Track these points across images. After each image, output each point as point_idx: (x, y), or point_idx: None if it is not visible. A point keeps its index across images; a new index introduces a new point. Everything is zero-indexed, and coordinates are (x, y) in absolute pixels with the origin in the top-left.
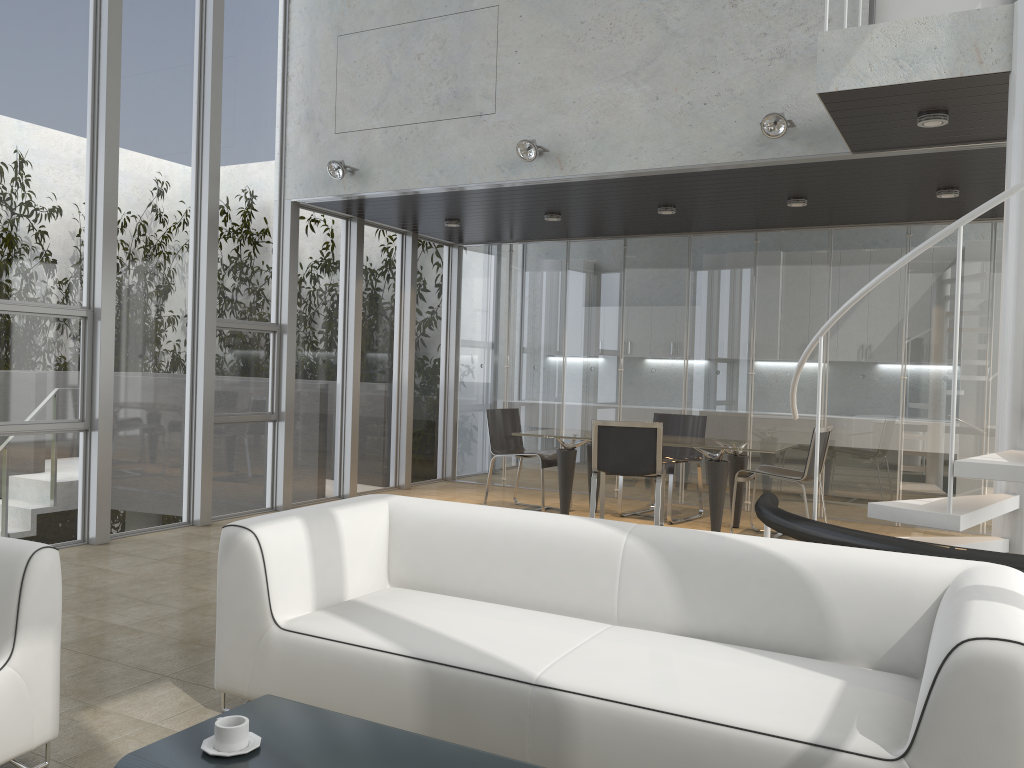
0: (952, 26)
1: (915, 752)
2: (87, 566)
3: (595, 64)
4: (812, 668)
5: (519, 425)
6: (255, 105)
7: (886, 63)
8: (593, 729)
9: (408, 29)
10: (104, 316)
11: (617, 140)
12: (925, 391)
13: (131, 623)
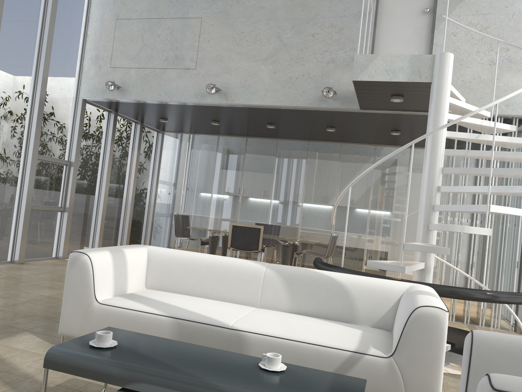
0: (410, 60)
1: (396, 353)
2: None
3: (247, 53)
4: (348, 326)
5: (189, 224)
6: (68, 47)
7: (382, 71)
8: (257, 348)
9: (154, 21)
10: None
11: (254, 90)
12: (378, 221)
13: None
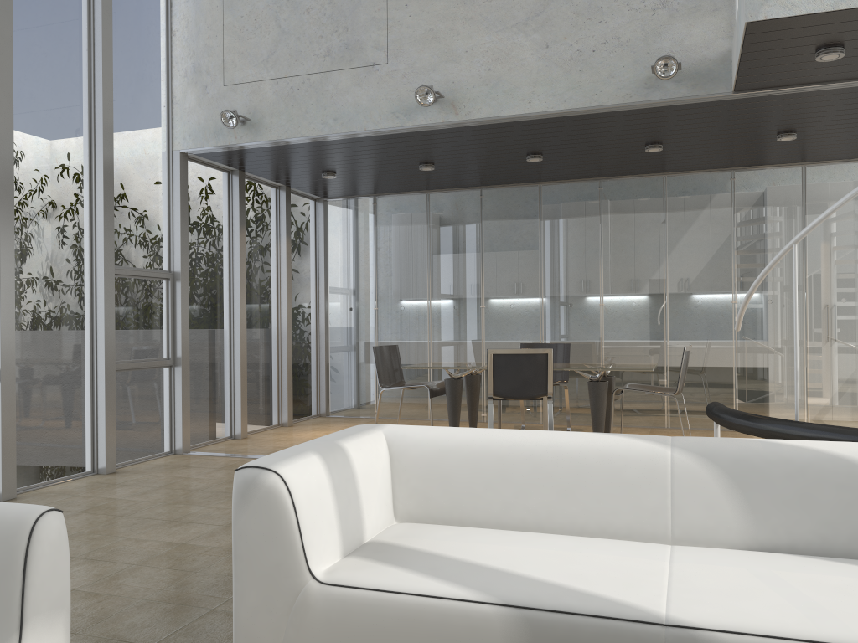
0: None
1: None
2: None
3: (485, 16)
4: None
5: (399, 360)
6: (142, 57)
7: None
8: None
9: None
10: (3, 262)
11: (510, 86)
12: (753, 313)
13: (81, 585)
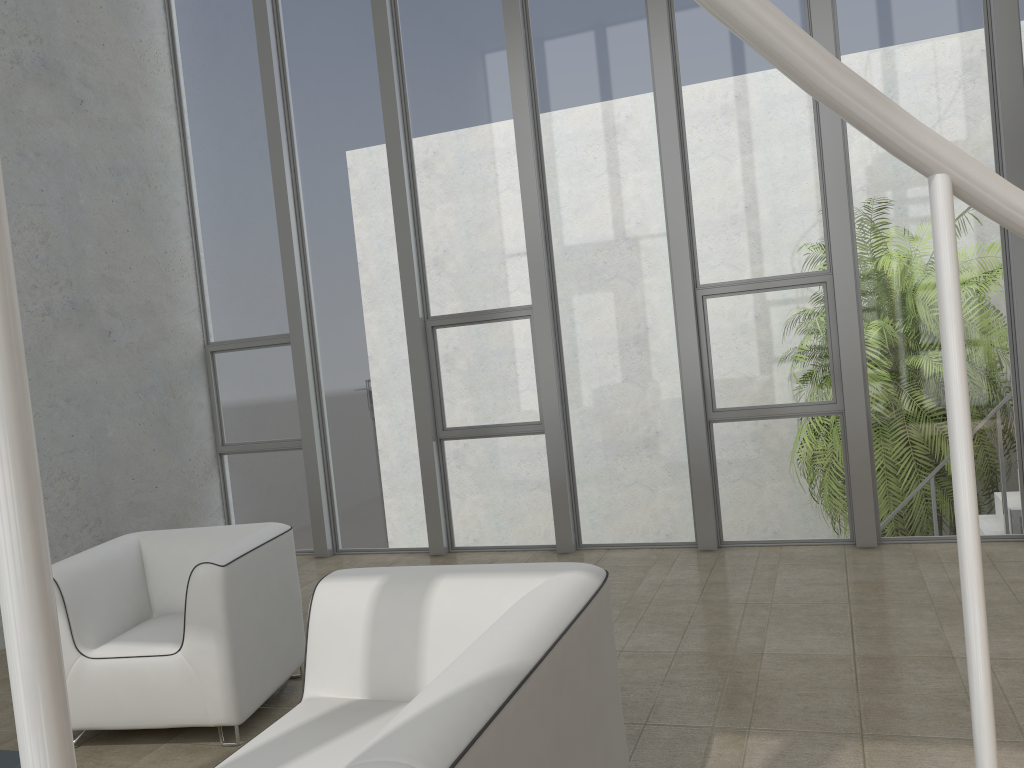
0: None
1: None
2: (773, 572)
3: None
4: None
5: None
6: None
7: None
8: None
9: None
10: (837, 278)
11: None
12: None
13: None
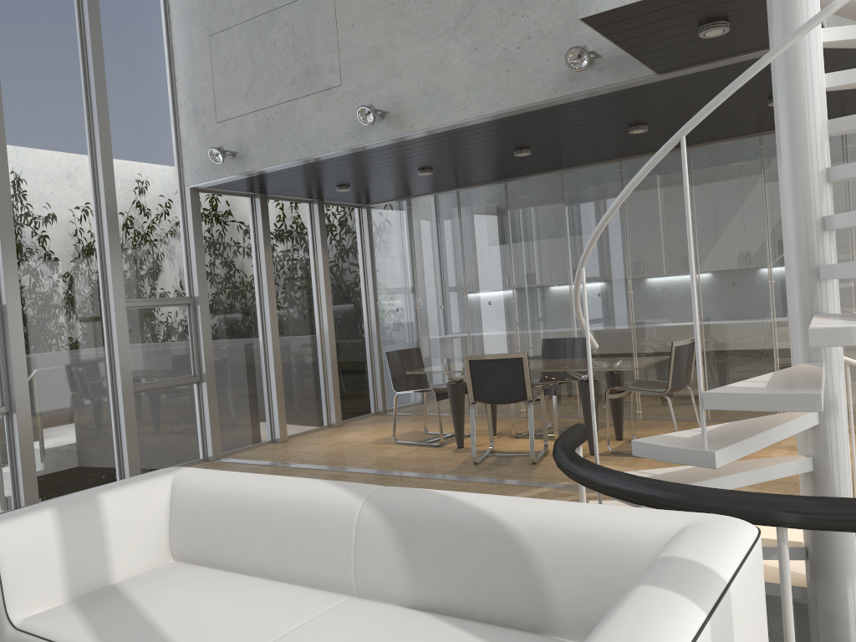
0: None
1: None
2: None
3: (419, 26)
4: None
5: (421, 362)
6: (146, 107)
7: None
8: None
9: (263, 20)
10: (10, 311)
11: (446, 94)
12: None
13: None
